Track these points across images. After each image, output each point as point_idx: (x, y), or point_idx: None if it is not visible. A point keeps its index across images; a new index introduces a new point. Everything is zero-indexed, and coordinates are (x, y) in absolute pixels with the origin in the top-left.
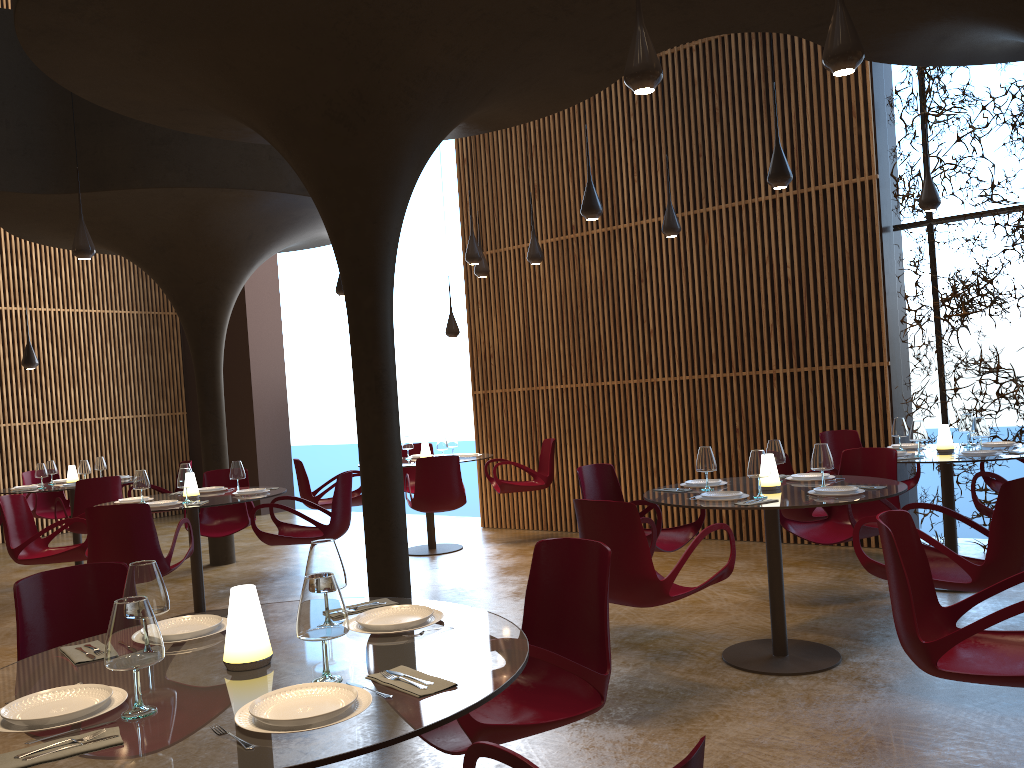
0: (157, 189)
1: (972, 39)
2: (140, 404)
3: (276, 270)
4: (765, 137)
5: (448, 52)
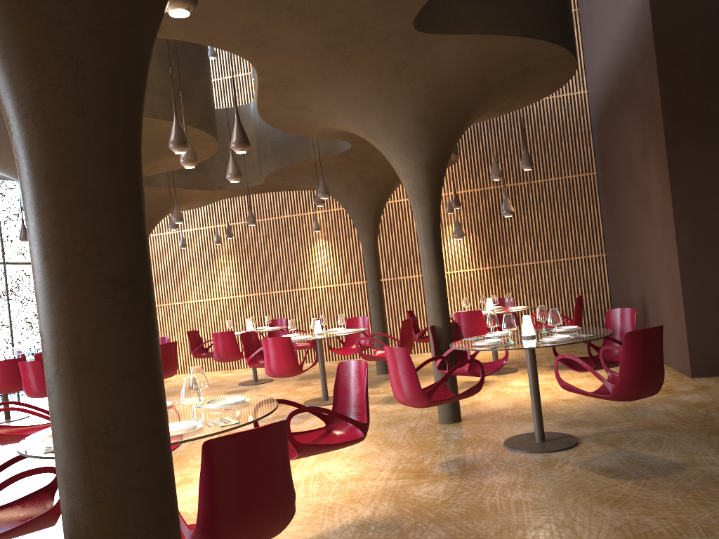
0: None
1: None
2: None
3: None
4: None
5: None
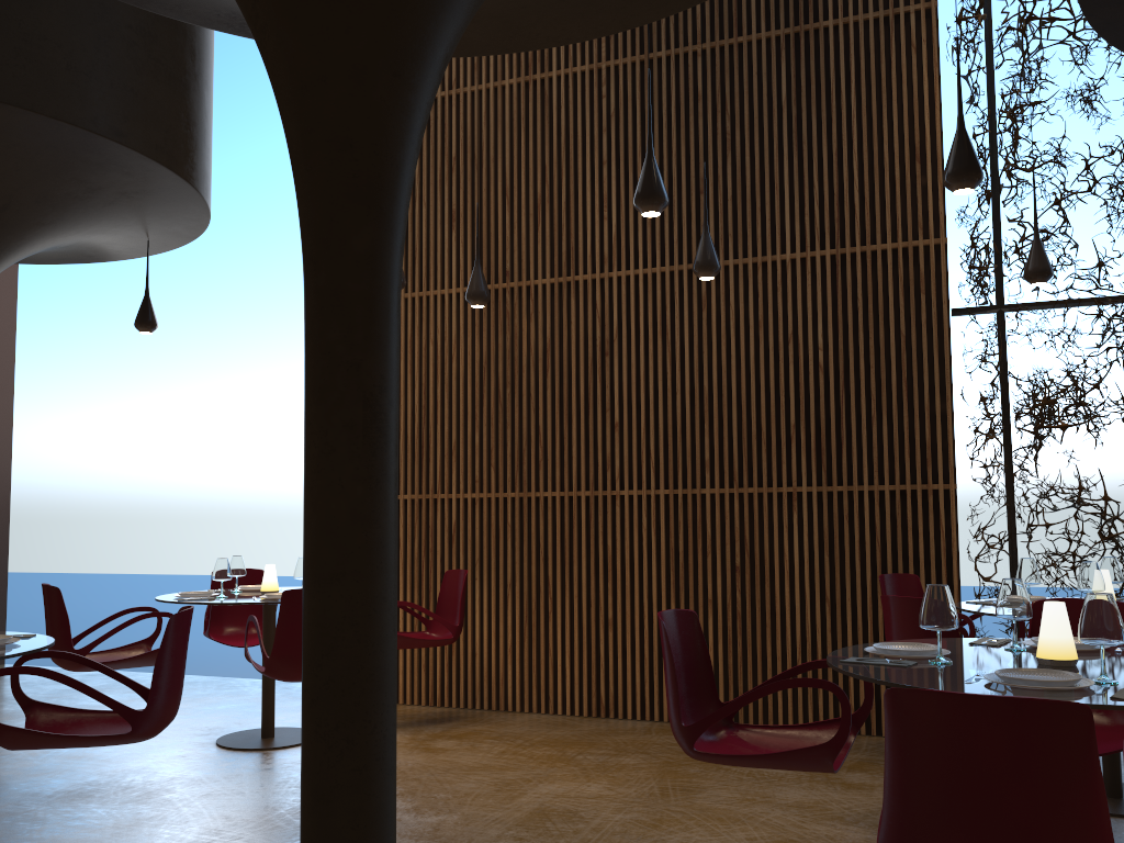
0: None
1: None
2: None
3: (14, 305)
4: (794, 176)
5: None
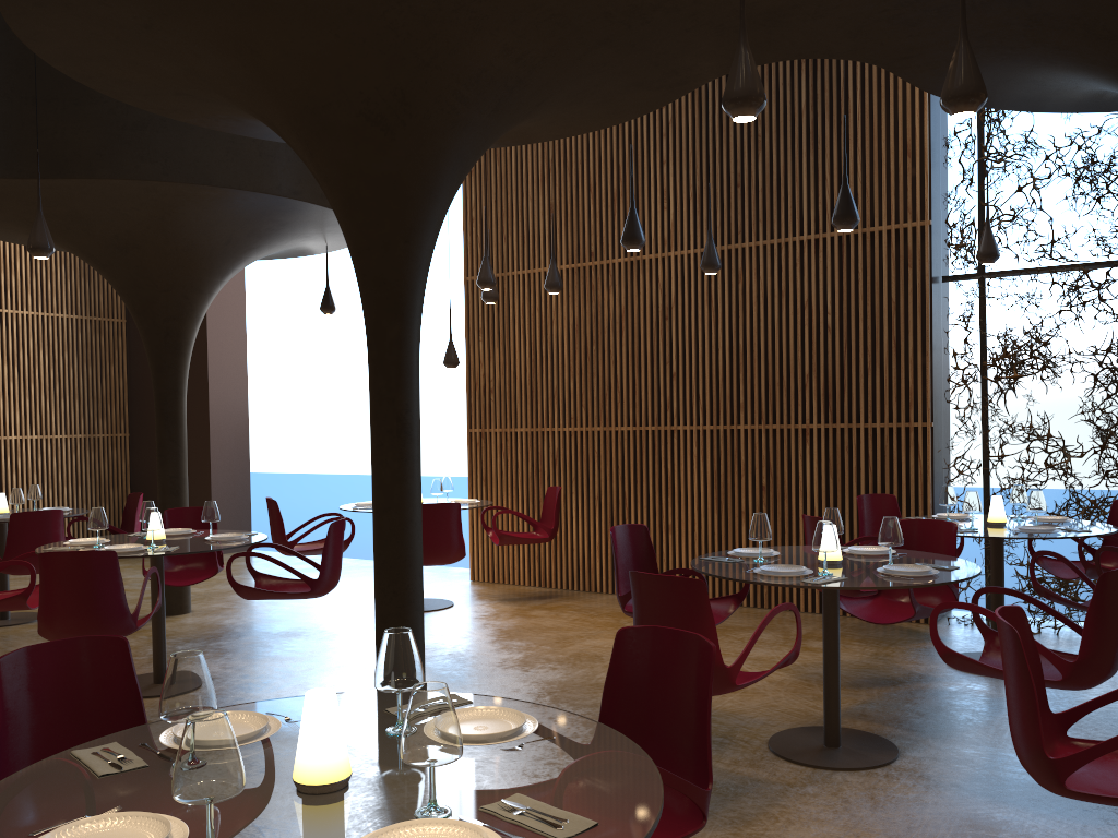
0: (127, 181)
1: (1064, 86)
2: (75, 422)
3: (243, 278)
4: (811, 171)
5: (507, 54)
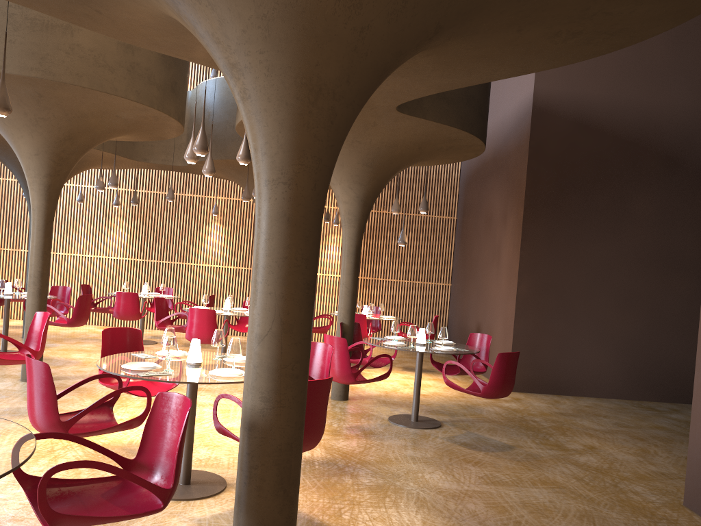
0: None
1: None
2: None
3: None
4: None
5: None
